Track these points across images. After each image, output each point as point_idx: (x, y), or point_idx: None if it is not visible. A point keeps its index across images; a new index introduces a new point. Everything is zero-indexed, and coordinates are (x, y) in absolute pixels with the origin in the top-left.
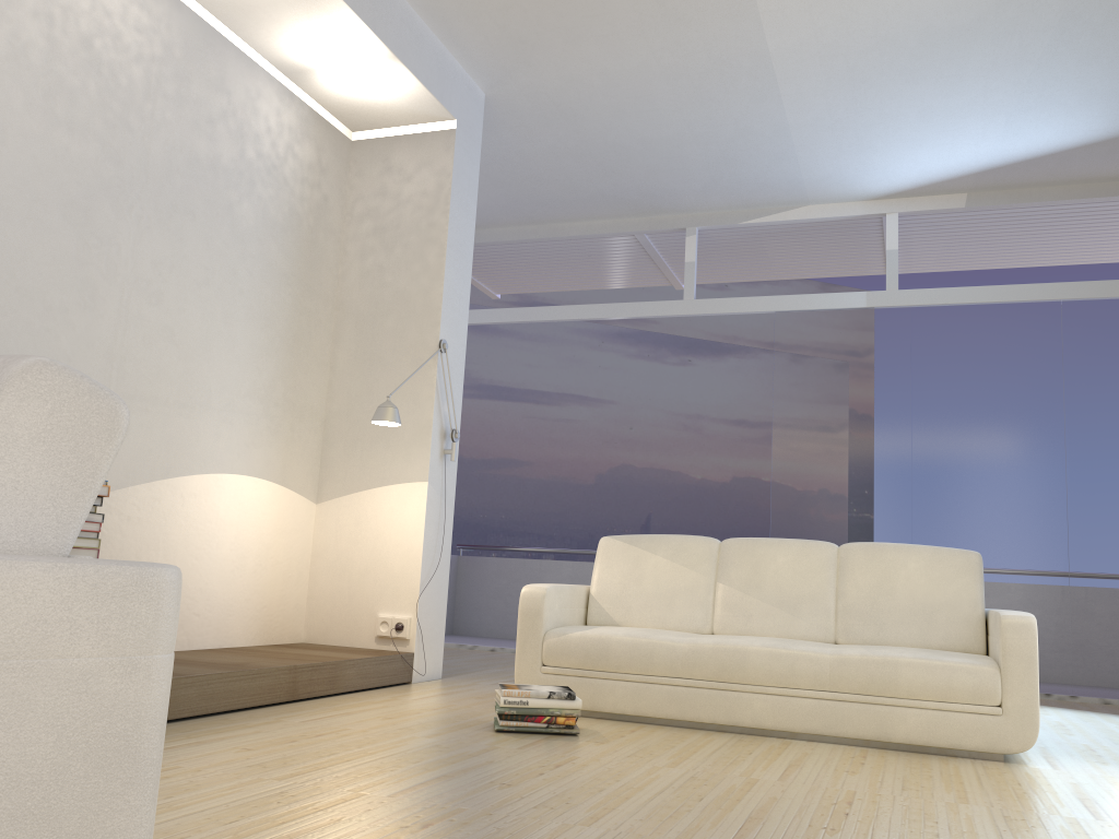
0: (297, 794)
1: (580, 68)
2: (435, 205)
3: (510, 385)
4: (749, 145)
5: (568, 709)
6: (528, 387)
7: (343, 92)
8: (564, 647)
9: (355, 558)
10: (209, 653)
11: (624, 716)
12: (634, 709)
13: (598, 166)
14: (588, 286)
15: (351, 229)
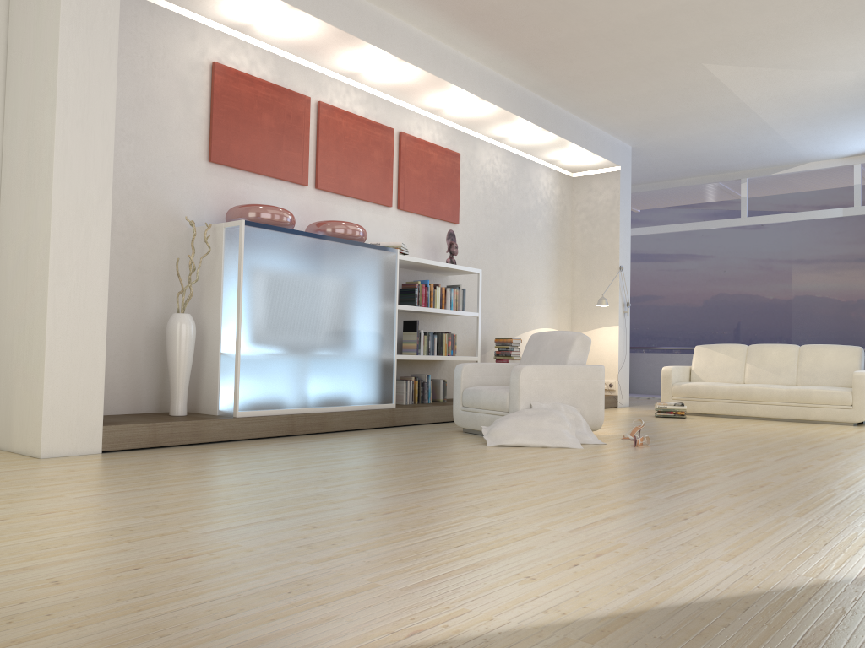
0: (603, 423)
1: (676, 135)
2: (613, 205)
3: (647, 252)
4: (767, 147)
5: (681, 409)
6: (658, 252)
7: (571, 164)
8: (680, 389)
9: (589, 358)
10: None
11: (705, 414)
12: (708, 411)
13: (689, 161)
14: (690, 203)
15: (575, 217)
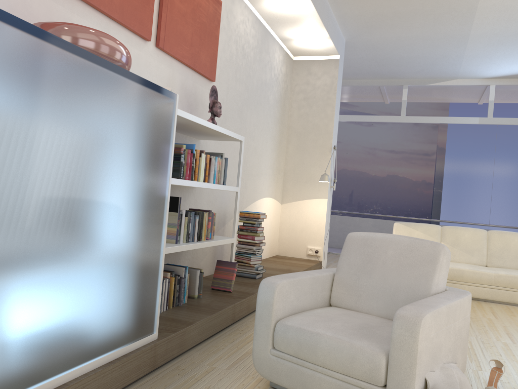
0: None
1: (390, 35)
2: (330, 90)
3: None
4: (443, 60)
5: None
6: None
7: (300, 46)
8: None
9: (298, 225)
10: (266, 263)
11: None
12: None
13: (376, 63)
14: (347, 100)
15: (293, 97)
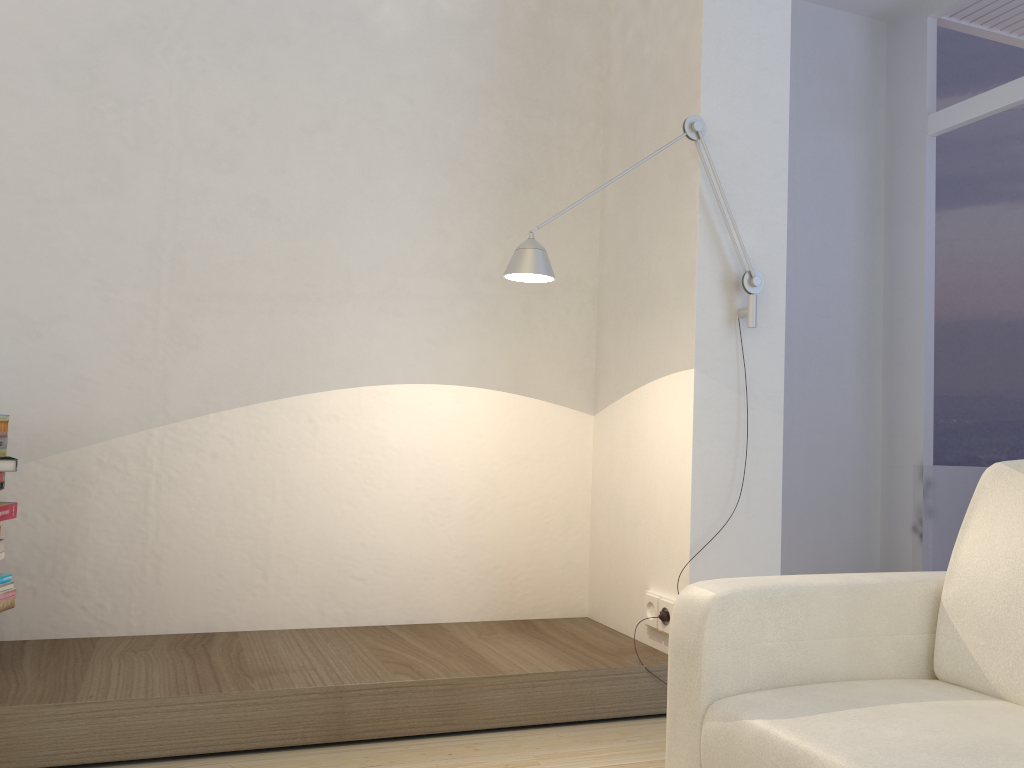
0: None
1: None
2: None
3: None
4: None
5: None
6: None
7: None
8: (729, 752)
9: (627, 497)
10: (339, 638)
11: None
12: None
13: None
14: None
15: None
